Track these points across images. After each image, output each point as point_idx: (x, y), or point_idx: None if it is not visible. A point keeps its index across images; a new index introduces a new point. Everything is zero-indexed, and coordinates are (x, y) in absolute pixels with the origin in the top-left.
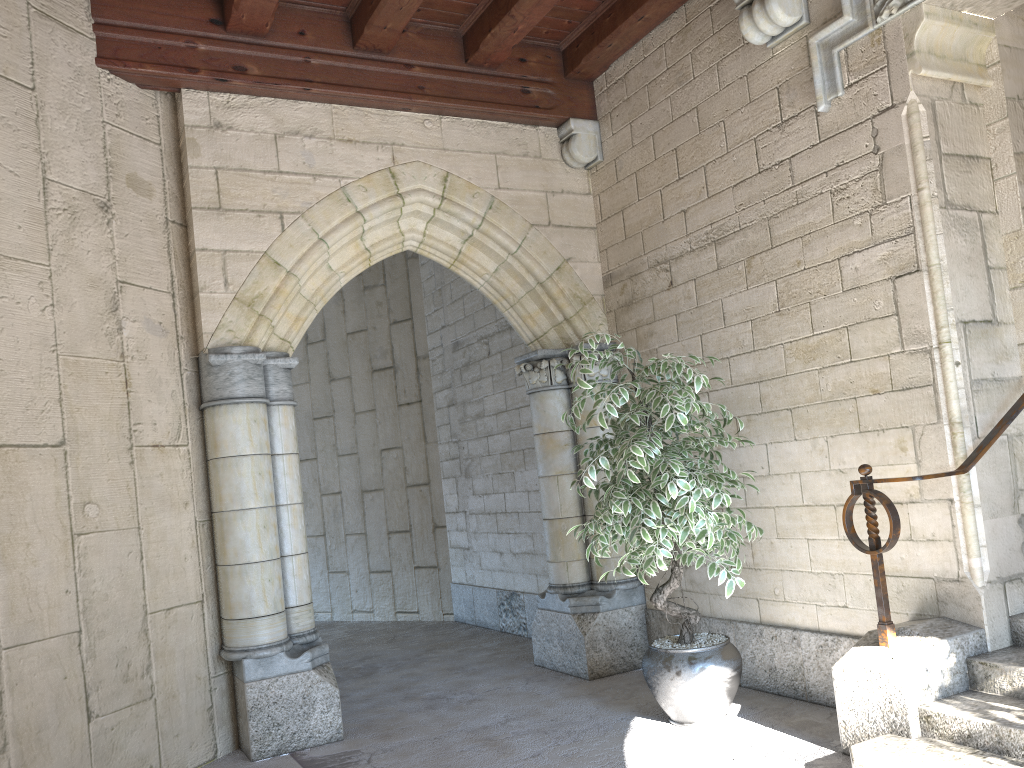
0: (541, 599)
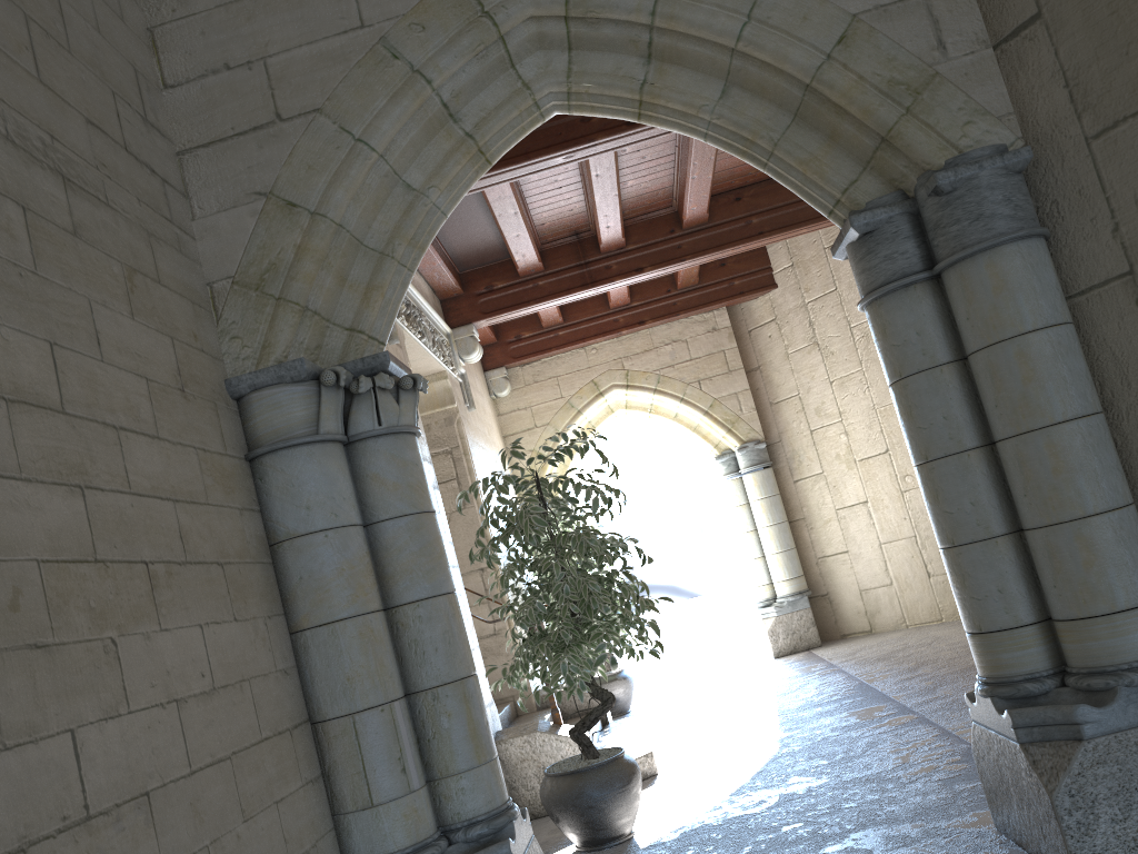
0: (514, 844)
